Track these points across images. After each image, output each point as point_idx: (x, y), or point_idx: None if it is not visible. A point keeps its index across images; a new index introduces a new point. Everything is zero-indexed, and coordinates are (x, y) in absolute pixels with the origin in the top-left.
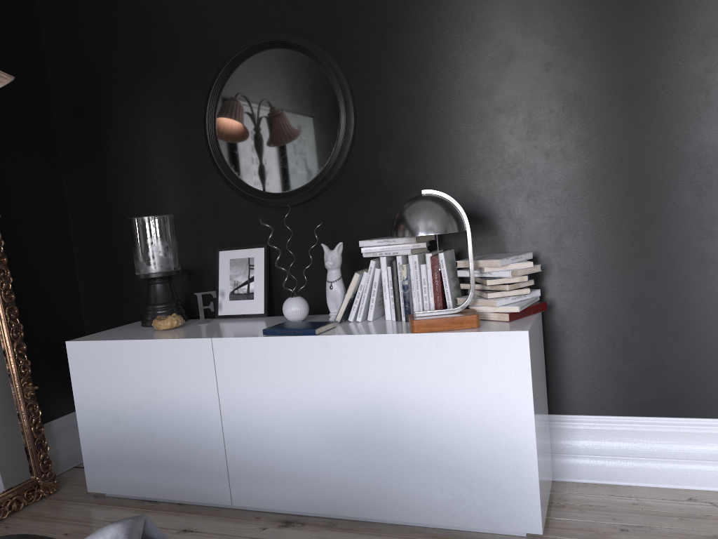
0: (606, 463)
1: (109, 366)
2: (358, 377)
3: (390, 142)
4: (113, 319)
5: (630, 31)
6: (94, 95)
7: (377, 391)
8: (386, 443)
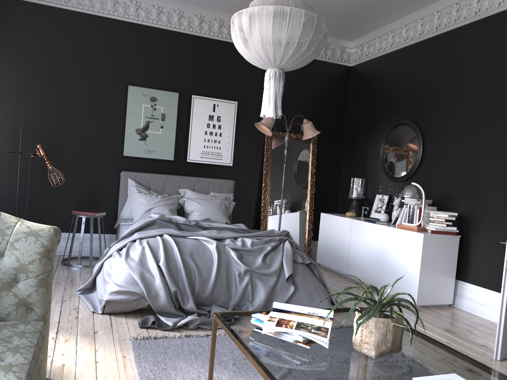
0: (473, 305)
1: (328, 222)
2: (382, 239)
3: (431, 164)
4: (345, 212)
5: None
6: (355, 133)
7: (385, 245)
8: (384, 263)
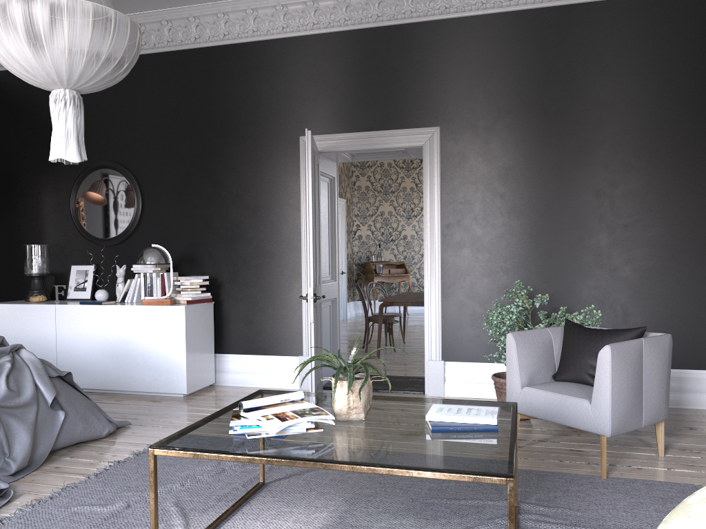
0: (239, 376)
1: (3, 317)
2: (118, 324)
3: (157, 219)
4: (11, 299)
5: (255, 184)
6: (13, 177)
7: (126, 330)
8: (128, 355)
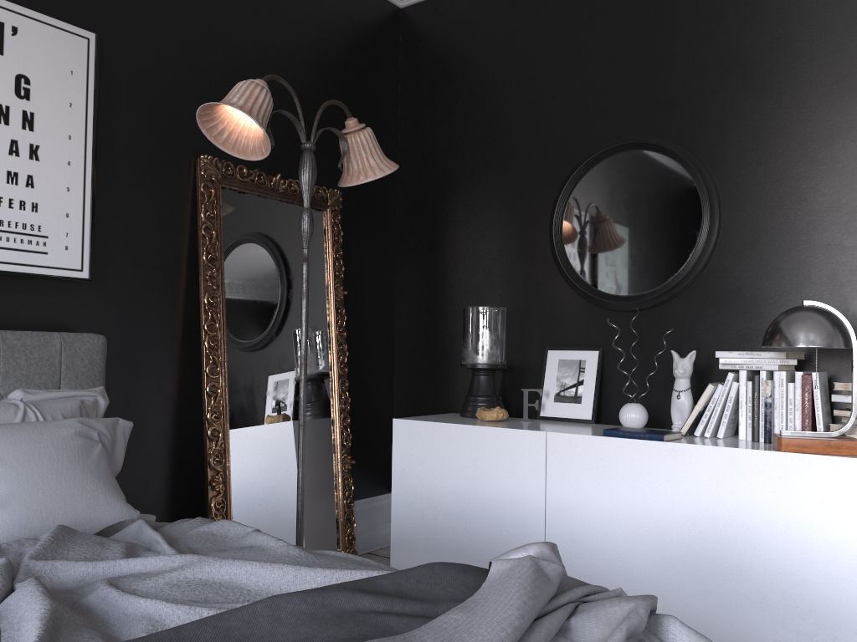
0: None
1: (433, 448)
2: (708, 492)
3: (757, 252)
4: (424, 409)
5: None
6: (440, 186)
7: (729, 510)
8: (734, 570)
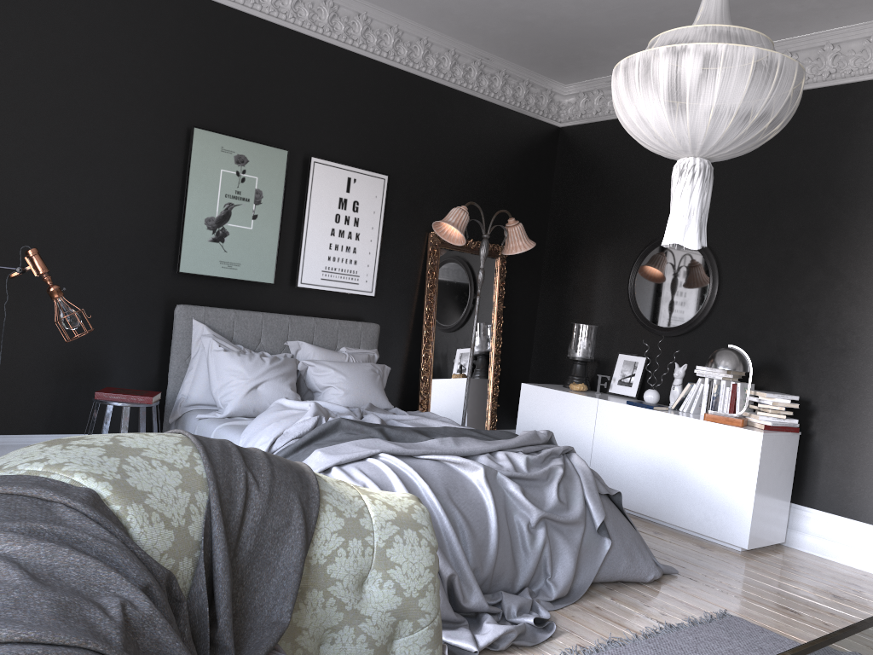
0: (822, 543)
1: (540, 402)
2: (669, 438)
3: (735, 311)
4: (546, 380)
5: None
6: (570, 245)
7: (677, 448)
8: (676, 478)
